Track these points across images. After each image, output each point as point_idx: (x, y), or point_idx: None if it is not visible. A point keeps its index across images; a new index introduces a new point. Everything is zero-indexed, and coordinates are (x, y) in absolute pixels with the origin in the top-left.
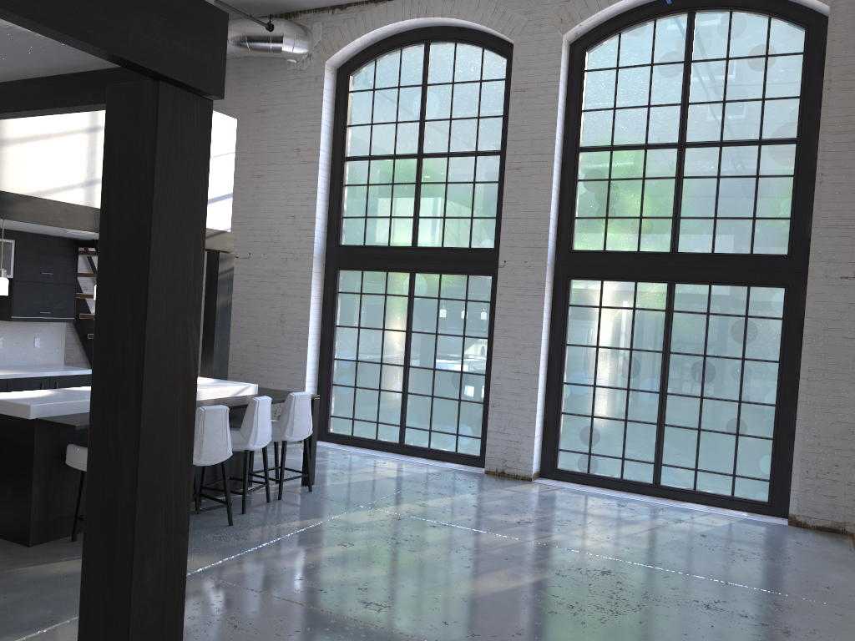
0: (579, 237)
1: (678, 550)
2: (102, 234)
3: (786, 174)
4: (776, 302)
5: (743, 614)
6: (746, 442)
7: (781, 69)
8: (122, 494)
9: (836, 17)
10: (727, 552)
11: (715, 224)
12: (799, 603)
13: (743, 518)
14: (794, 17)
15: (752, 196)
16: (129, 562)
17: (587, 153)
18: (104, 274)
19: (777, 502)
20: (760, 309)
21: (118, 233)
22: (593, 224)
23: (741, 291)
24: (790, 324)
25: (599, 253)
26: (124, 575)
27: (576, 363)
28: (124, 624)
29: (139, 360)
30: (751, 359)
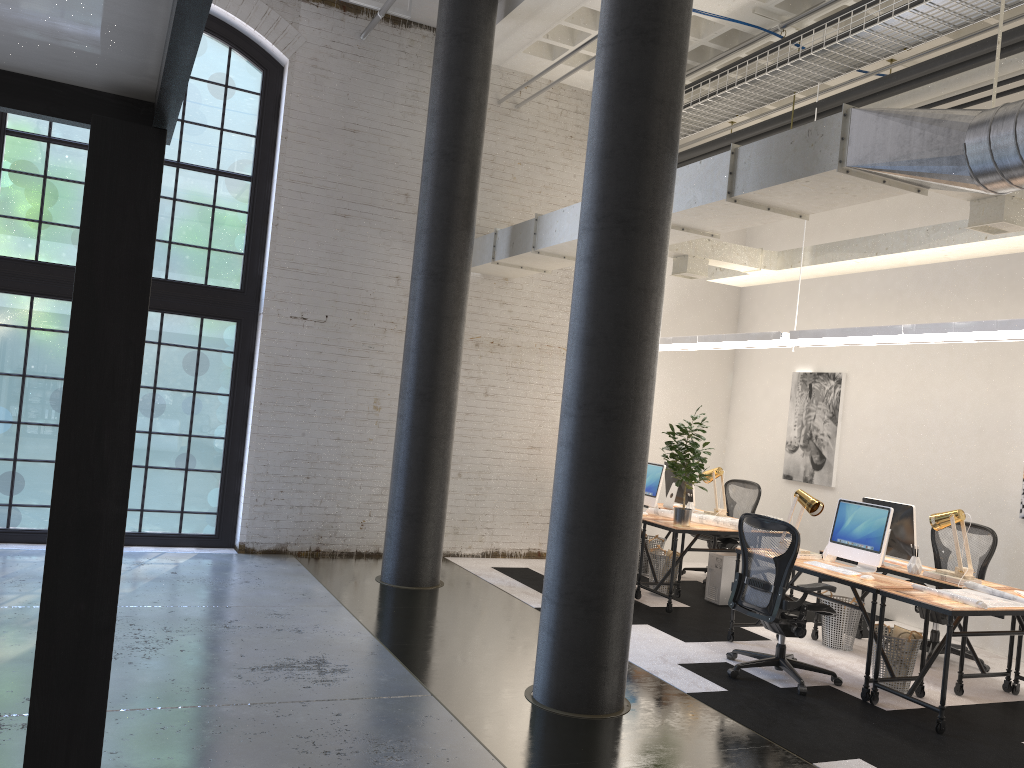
0: (2, 240)
1: (162, 588)
2: (83, 258)
3: (241, 209)
4: (228, 336)
5: (259, 626)
6: (196, 477)
7: (240, 104)
8: (108, 507)
9: (294, 72)
10: (207, 583)
11: (171, 248)
12: (293, 610)
13: (197, 553)
14: (254, 57)
15: (209, 226)
16: (117, 568)
17: (16, 138)
18: (86, 297)
19: (225, 533)
20: (213, 341)
21: (107, 260)
22: (22, 226)
23: (195, 322)
24: (242, 358)
25: (31, 263)
26: (110, 581)
27: None
28: (109, 627)
29: (135, 382)
30: (203, 392)
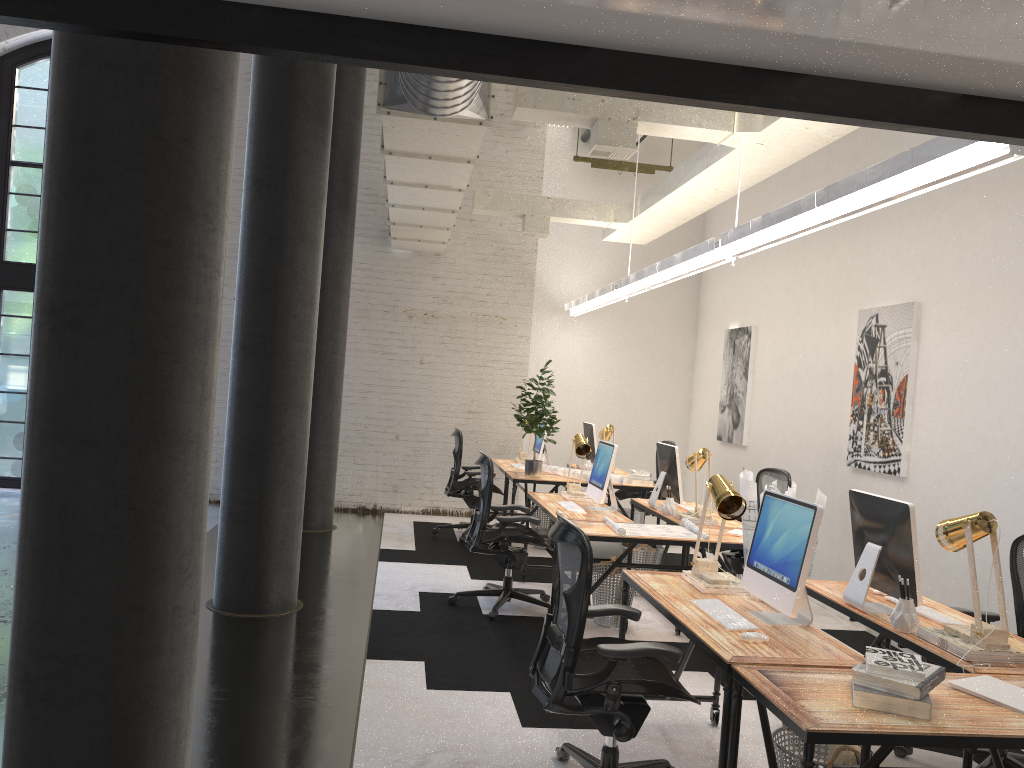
0: (12, 249)
1: None
2: None
3: None
4: None
5: None
6: None
7: None
8: None
9: None
10: None
11: None
12: None
13: None
14: None
15: None
16: None
17: (19, 167)
18: None
19: None
20: None
21: None
22: (26, 237)
23: None
24: None
25: (32, 266)
26: None
27: (9, 372)
28: None
29: None
30: None
